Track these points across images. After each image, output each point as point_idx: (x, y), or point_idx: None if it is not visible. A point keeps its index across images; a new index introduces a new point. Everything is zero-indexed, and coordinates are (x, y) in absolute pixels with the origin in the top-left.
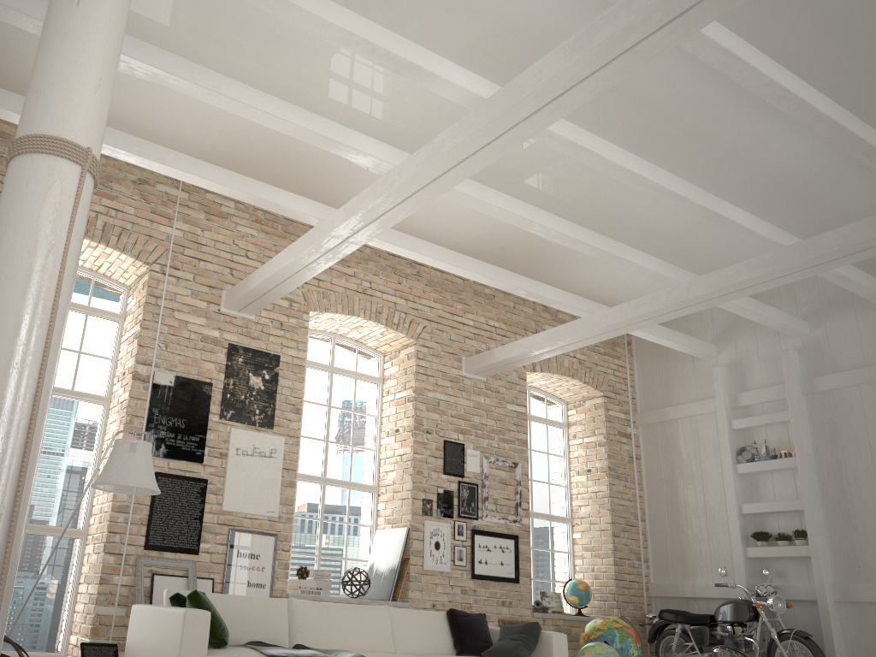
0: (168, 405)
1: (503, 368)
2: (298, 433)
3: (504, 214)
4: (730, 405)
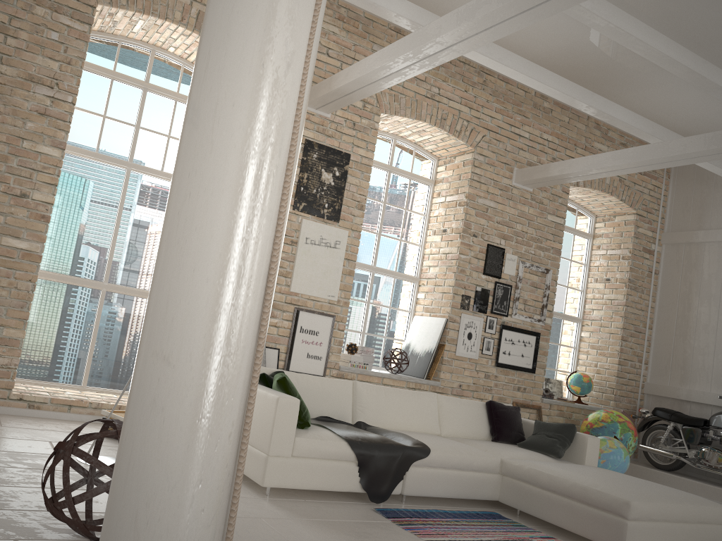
0: None
1: (554, 182)
2: (361, 228)
3: (611, 29)
4: None
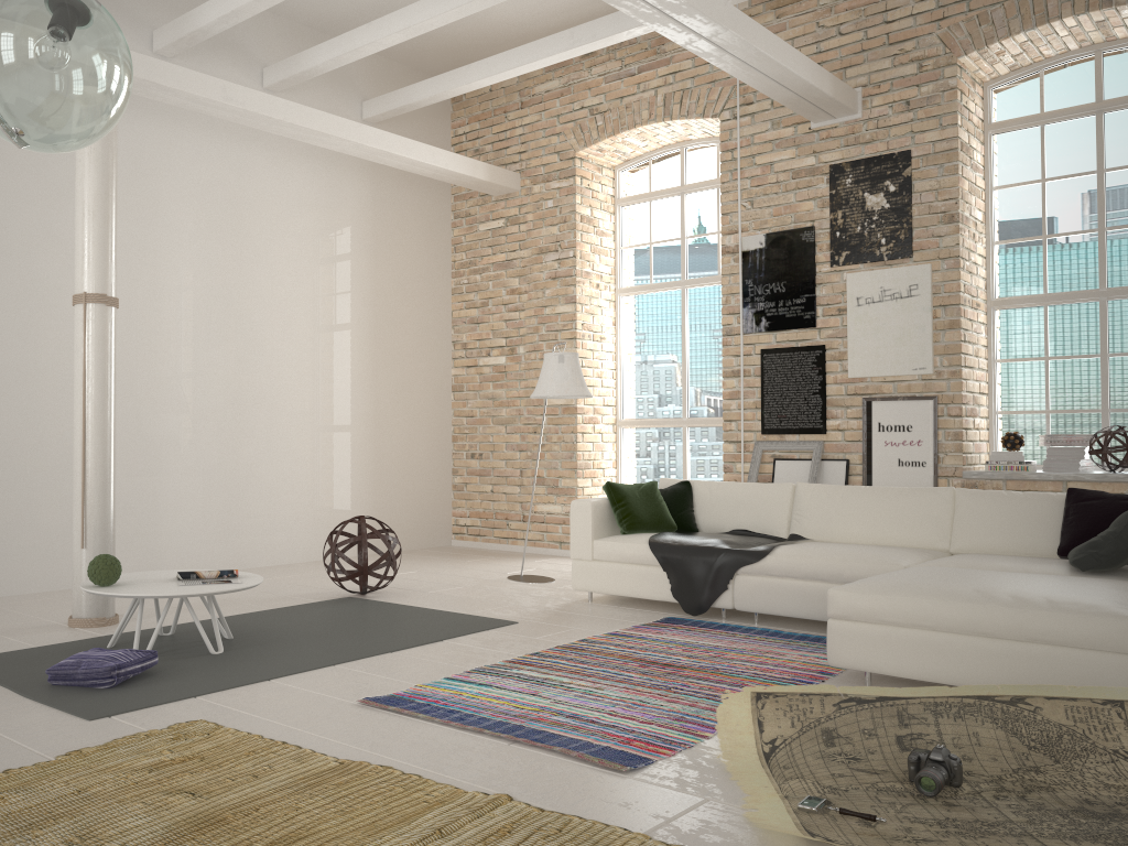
0: (762, 272)
1: None
2: (956, 250)
3: None
4: None
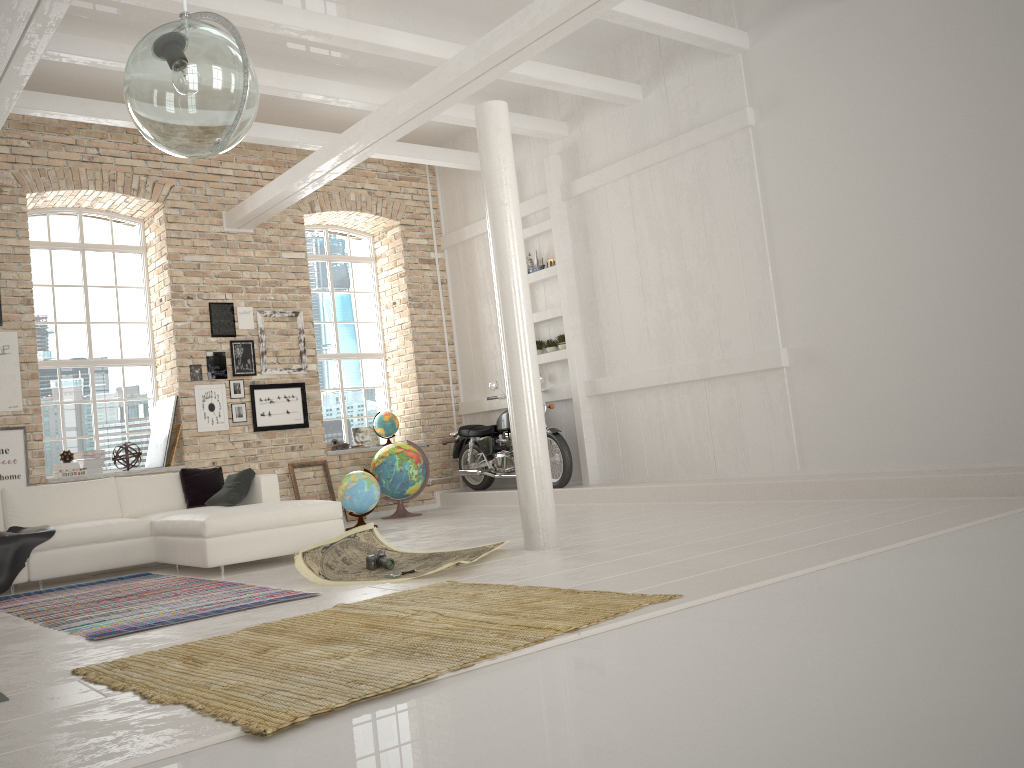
0: None
1: (260, 219)
2: (34, 324)
3: None
4: None
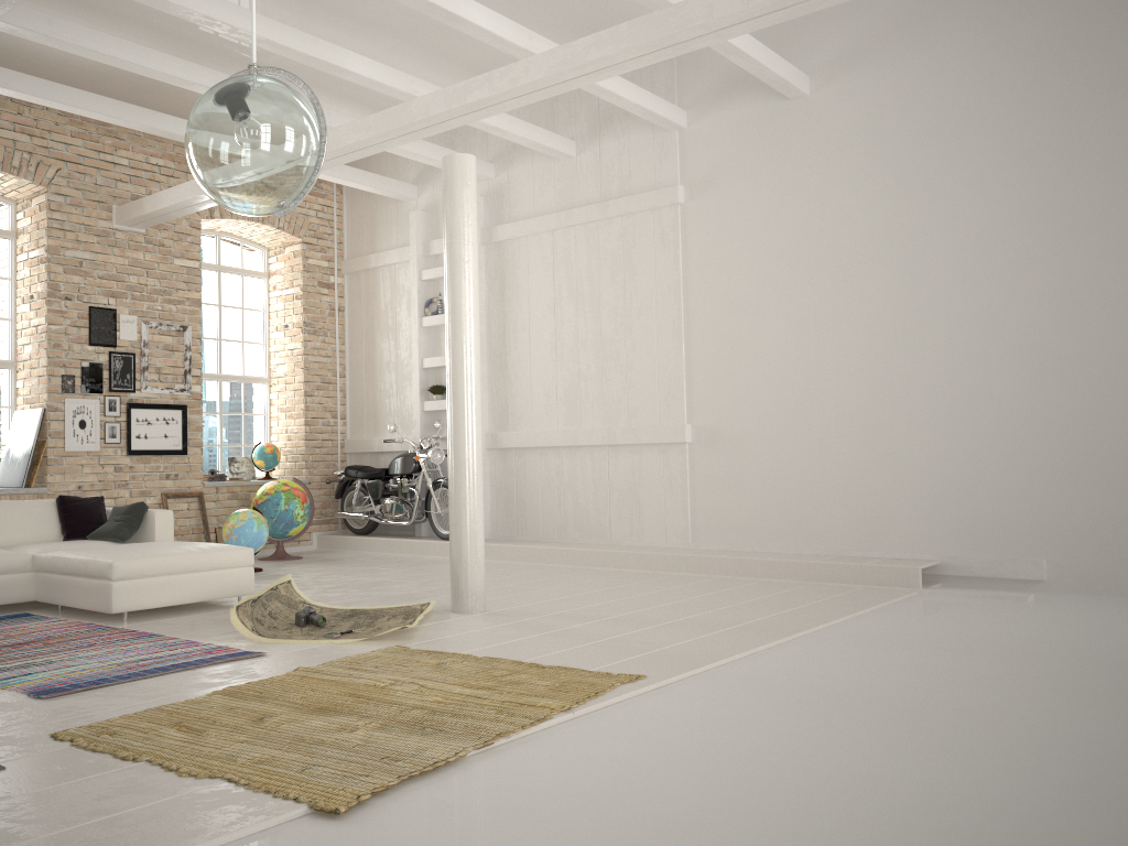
0: None
1: (158, 220)
2: None
3: (90, 53)
4: (423, 253)
